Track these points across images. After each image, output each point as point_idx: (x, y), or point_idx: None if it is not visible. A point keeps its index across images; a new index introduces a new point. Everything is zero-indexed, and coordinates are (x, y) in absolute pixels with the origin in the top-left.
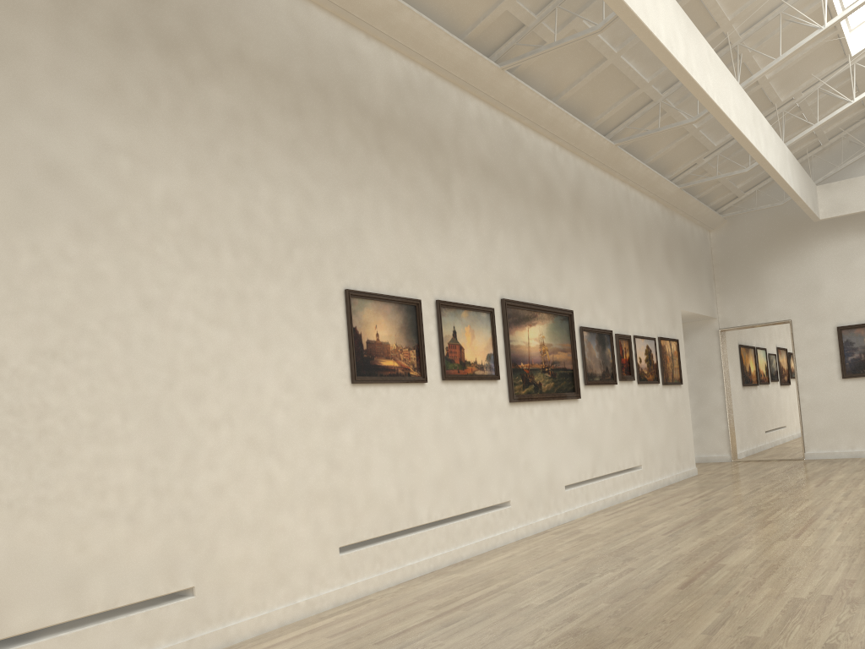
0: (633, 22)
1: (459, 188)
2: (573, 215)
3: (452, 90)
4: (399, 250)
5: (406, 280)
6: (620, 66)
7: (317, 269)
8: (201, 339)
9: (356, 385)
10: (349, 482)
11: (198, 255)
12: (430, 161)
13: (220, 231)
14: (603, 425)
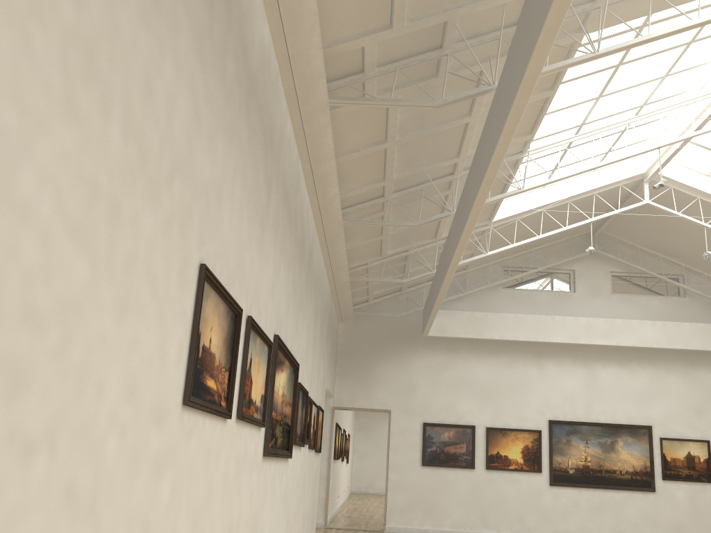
0: (521, 102)
1: (273, 200)
2: (307, 272)
3: (284, 98)
4: (238, 240)
5: (236, 280)
6: (389, 154)
7: (186, 220)
8: (51, 258)
9: (185, 408)
10: None
11: (84, 98)
12: (266, 156)
13: (117, 83)
14: (293, 489)
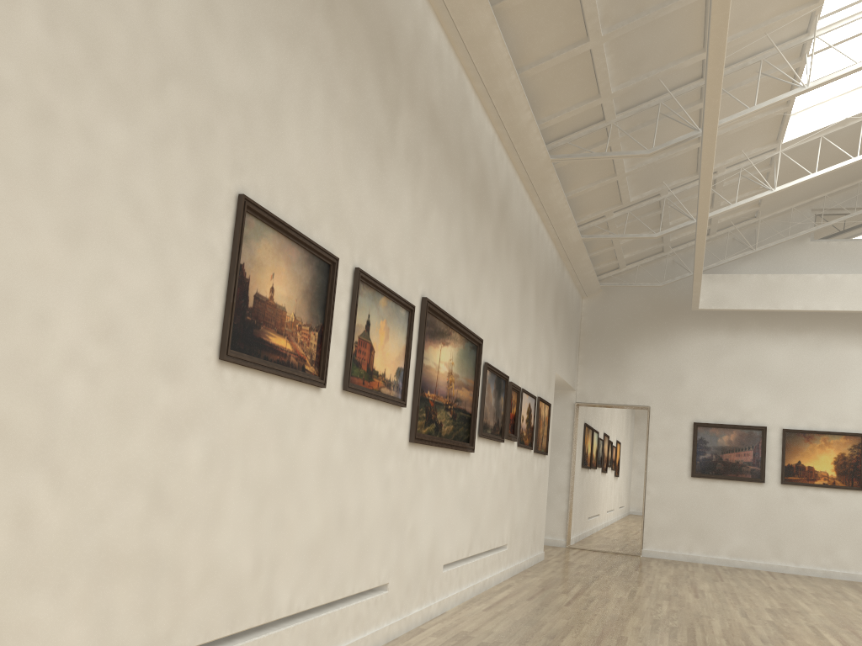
0: None
1: (405, 127)
2: (498, 225)
3: None
4: (325, 172)
5: (325, 222)
6: (597, 57)
7: (201, 139)
8: None
9: (224, 365)
10: (180, 539)
11: None
12: (381, 68)
13: None
14: (485, 490)
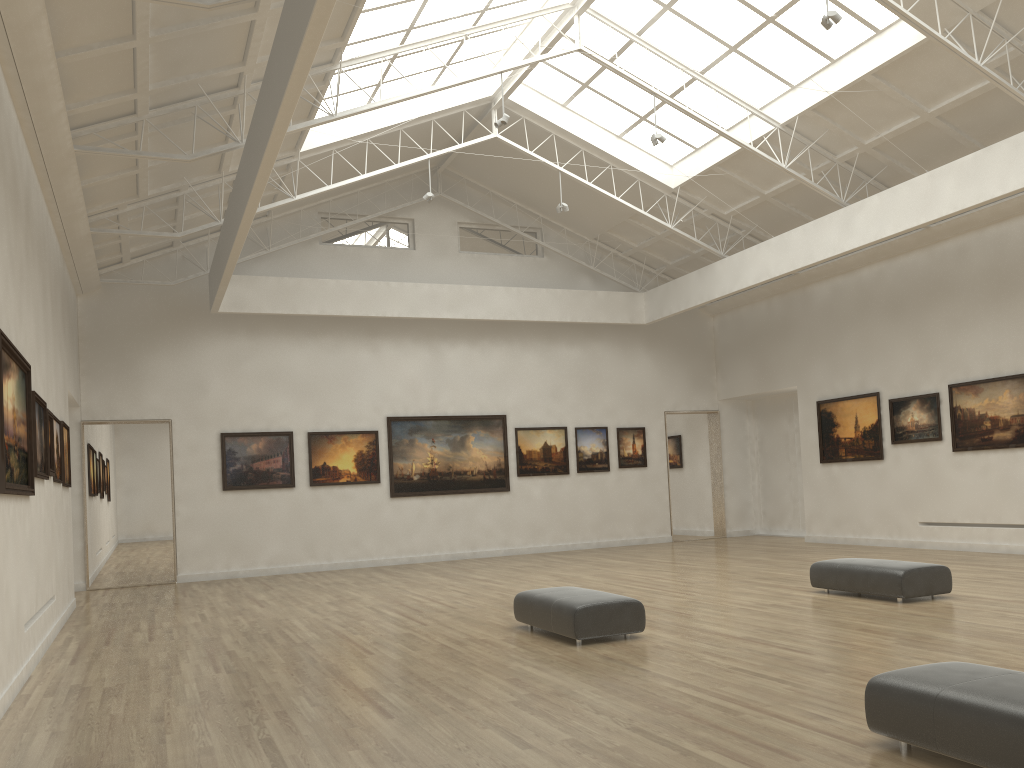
0: (317, 28)
1: None
2: (26, 228)
3: None
4: None
5: None
6: (141, 55)
7: None
8: None
9: None
10: None
11: None
12: None
13: None
14: (40, 536)
